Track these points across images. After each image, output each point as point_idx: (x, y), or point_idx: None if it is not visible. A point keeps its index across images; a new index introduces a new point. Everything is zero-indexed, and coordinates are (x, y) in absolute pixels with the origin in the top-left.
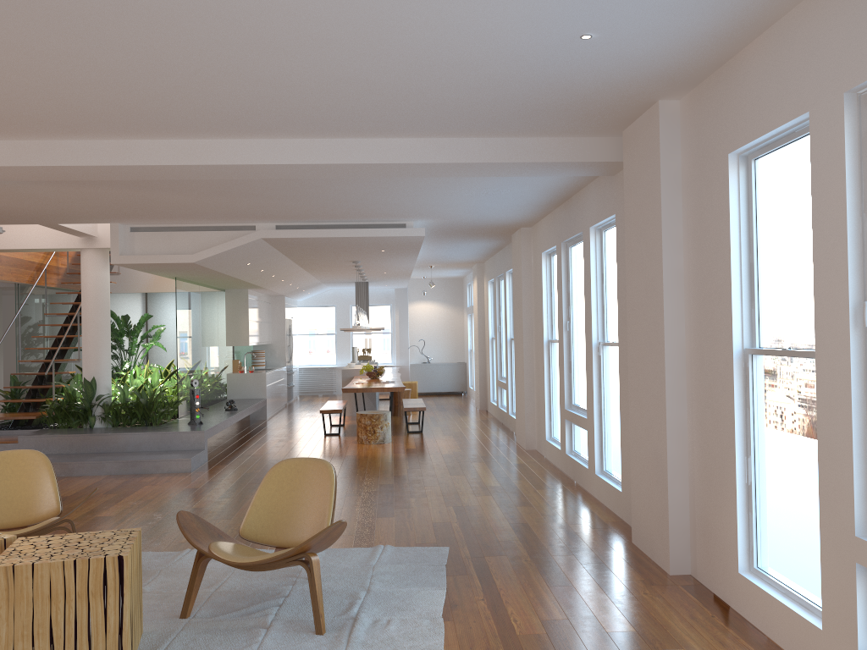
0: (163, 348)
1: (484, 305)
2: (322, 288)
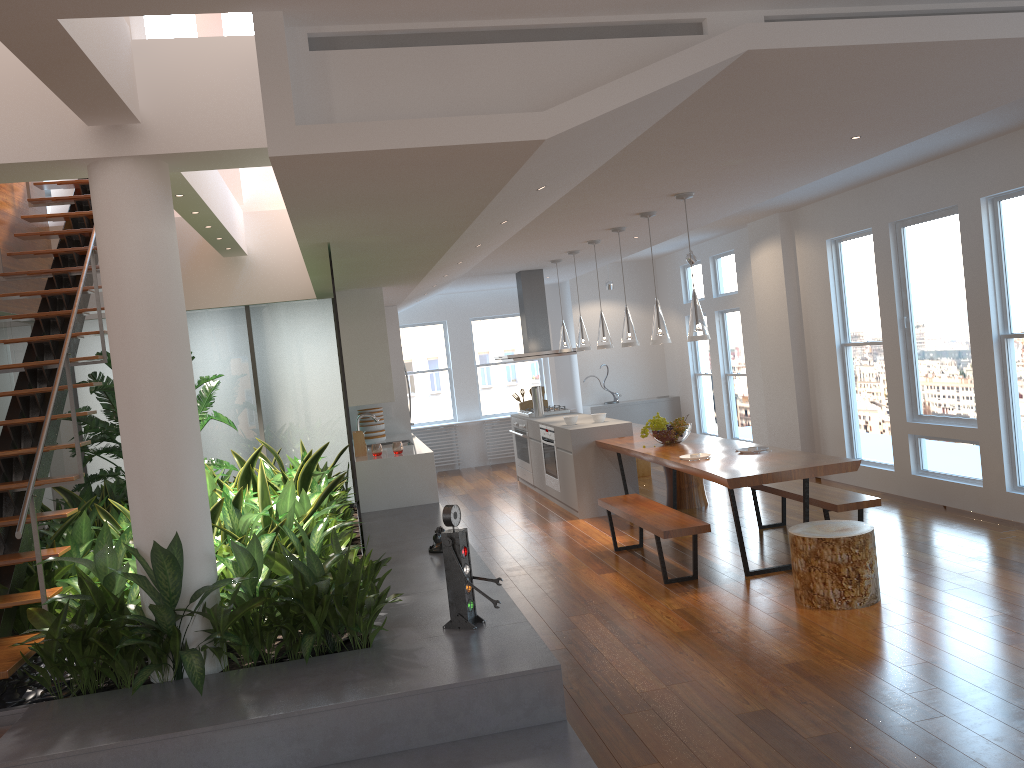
0: (230, 423)
1: (799, 287)
2: (440, 290)
